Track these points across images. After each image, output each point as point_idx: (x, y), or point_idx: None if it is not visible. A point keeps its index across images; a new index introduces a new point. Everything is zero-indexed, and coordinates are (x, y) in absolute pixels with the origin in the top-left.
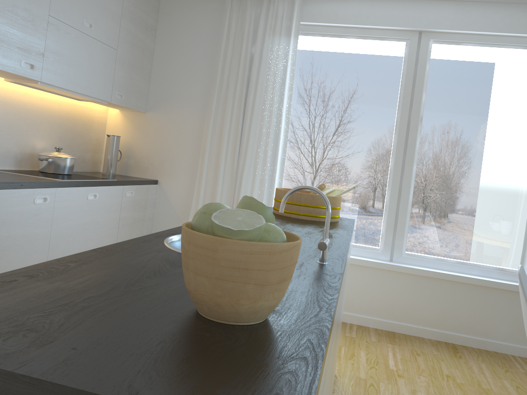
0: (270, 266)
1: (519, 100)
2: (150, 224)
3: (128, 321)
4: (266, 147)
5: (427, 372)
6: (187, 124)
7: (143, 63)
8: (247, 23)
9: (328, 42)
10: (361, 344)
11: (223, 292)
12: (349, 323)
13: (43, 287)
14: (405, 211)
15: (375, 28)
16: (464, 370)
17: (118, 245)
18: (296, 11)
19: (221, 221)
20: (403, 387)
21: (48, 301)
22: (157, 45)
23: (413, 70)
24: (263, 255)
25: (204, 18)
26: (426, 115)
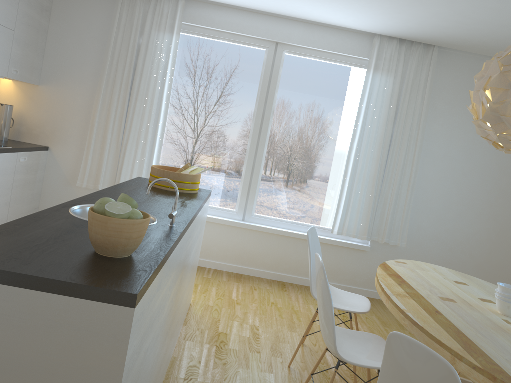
0: (133, 230)
1: (343, 103)
2: (40, 185)
3: (61, 255)
4: (148, 125)
5: (258, 301)
6: (77, 99)
7: (38, 41)
8: (136, 17)
9: (204, 41)
10: (214, 283)
11: (109, 242)
12: (208, 267)
13: (9, 239)
14: (256, 182)
15: (243, 35)
16: (285, 299)
17: (40, 213)
18: (179, 12)
19: (110, 209)
20: (238, 310)
21: (16, 246)
22: (51, 24)
23: (269, 72)
24: (130, 225)
25: (97, 7)
26: (277, 109)
